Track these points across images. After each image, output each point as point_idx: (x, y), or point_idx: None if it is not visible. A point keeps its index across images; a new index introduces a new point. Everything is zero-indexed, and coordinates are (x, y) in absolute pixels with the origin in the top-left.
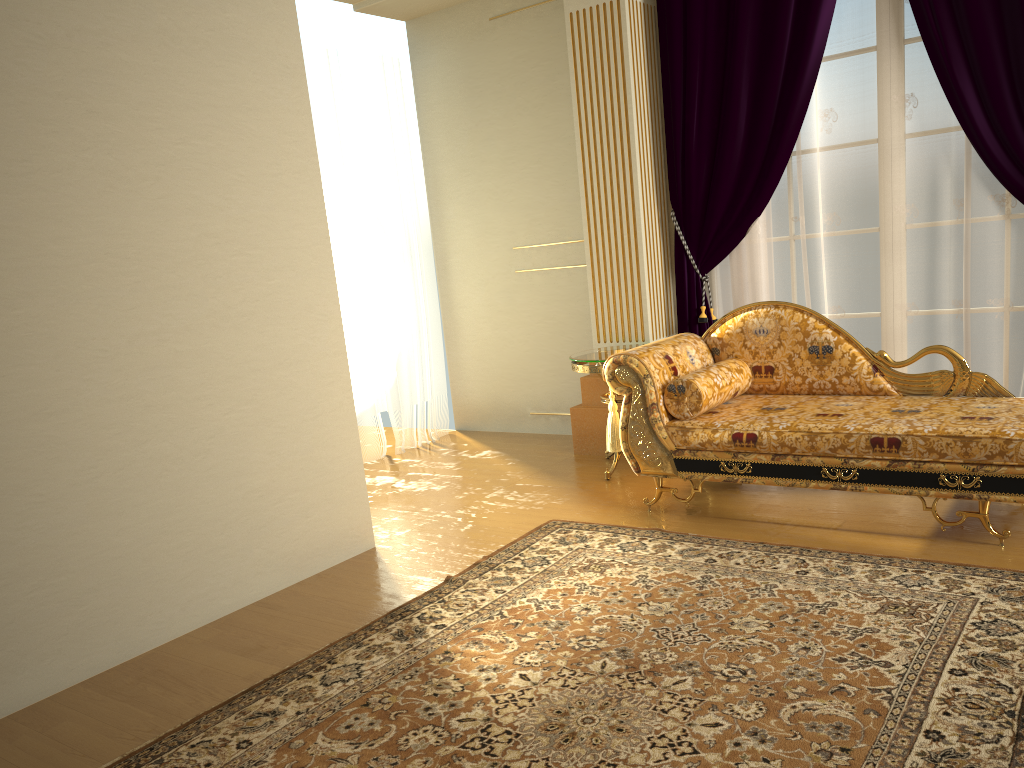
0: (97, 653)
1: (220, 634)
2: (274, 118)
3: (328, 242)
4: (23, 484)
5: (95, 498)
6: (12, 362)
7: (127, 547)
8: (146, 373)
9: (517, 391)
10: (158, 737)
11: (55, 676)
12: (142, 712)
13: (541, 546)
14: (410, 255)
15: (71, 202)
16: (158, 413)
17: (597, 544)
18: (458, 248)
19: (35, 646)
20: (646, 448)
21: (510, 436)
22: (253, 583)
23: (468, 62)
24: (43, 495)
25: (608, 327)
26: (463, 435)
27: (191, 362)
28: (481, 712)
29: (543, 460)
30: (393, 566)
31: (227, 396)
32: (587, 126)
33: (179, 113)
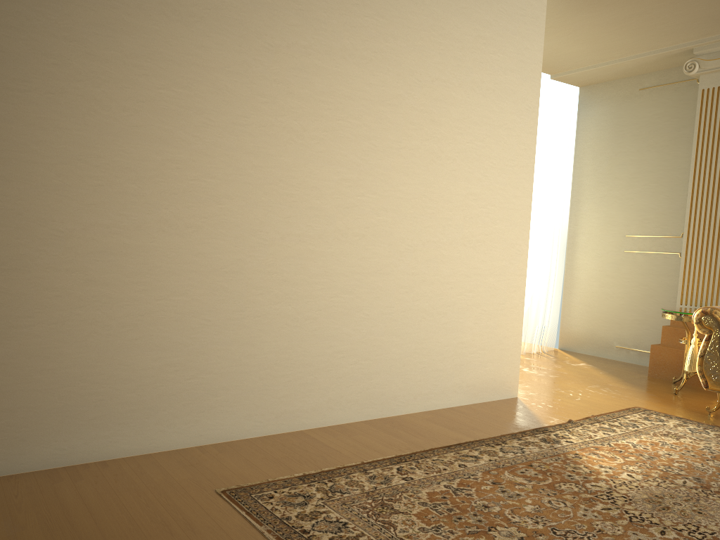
0: (371, 408)
1: (432, 417)
2: (517, 134)
3: (530, 209)
4: (361, 307)
5: (389, 324)
6: (371, 243)
7: (397, 355)
8: (426, 263)
9: (609, 330)
10: (412, 452)
11: (351, 413)
12: (399, 440)
13: (631, 418)
14: (553, 231)
15: (414, 166)
16: (427, 286)
17: (672, 425)
18: (585, 231)
19: (347, 394)
20: (715, 372)
21: (598, 358)
22: (450, 396)
23: (618, 115)
24: (368, 315)
25: (690, 295)
26: (564, 352)
27: (448, 262)
28: (604, 484)
29: (625, 375)
30: (531, 408)
31: (461, 285)
32: (700, 162)
33: (472, 126)
